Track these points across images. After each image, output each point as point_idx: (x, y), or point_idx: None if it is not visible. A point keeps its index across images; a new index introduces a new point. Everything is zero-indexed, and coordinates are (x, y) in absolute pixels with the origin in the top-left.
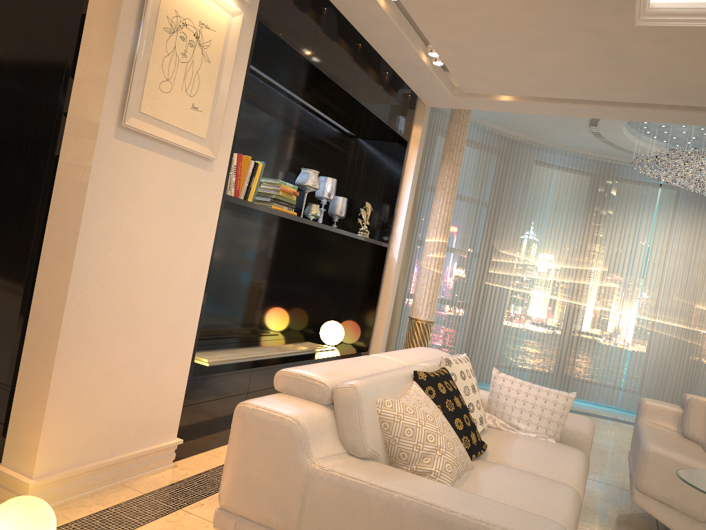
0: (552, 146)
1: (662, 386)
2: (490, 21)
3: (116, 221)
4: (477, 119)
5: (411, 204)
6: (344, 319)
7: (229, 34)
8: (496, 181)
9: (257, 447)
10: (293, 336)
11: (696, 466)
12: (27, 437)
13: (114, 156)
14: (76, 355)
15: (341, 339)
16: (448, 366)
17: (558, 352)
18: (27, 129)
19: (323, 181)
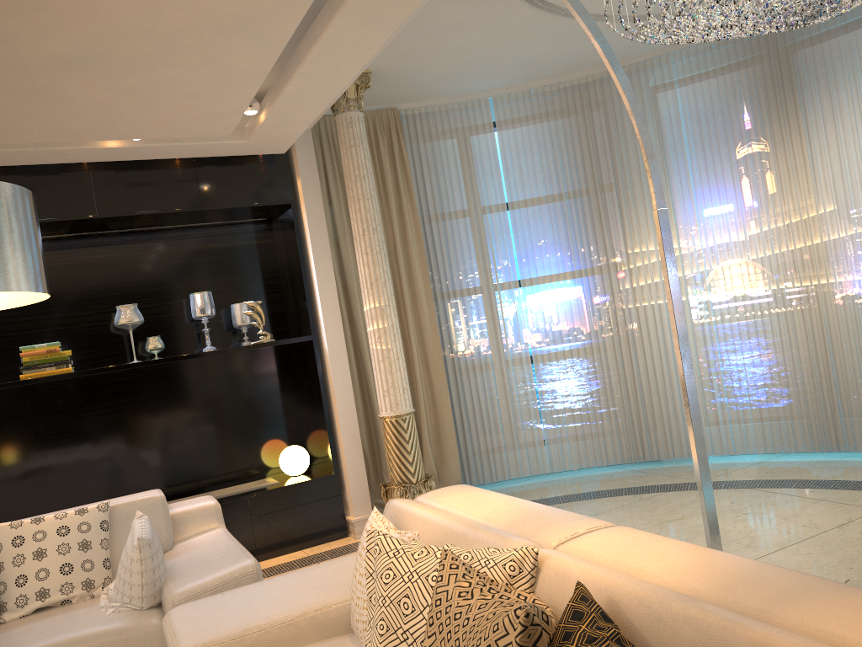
0: (659, 55)
1: None
2: None
3: None
4: (503, 89)
5: (329, 274)
6: (317, 437)
7: None
8: (582, 155)
9: None
10: (264, 473)
11: (173, 645)
12: None
13: None
14: None
15: (298, 466)
16: None
17: (796, 379)
18: None
19: (190, 300)
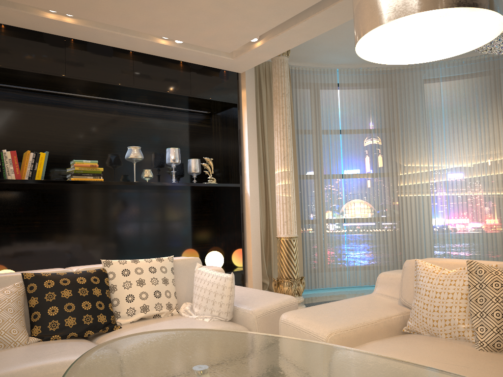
0: (433, 62)
1: None
2: None
3: None
4: (346, 65)
5: (254, 149)
6: (228, 248)
7: None
8: (384, 109)
9: None
10: None
11: (312, 330)
12: None
13: None
14: None
15: (219, 263)
16: (106, 267)
17: (493, 244)
18: None
19: (167, 152)
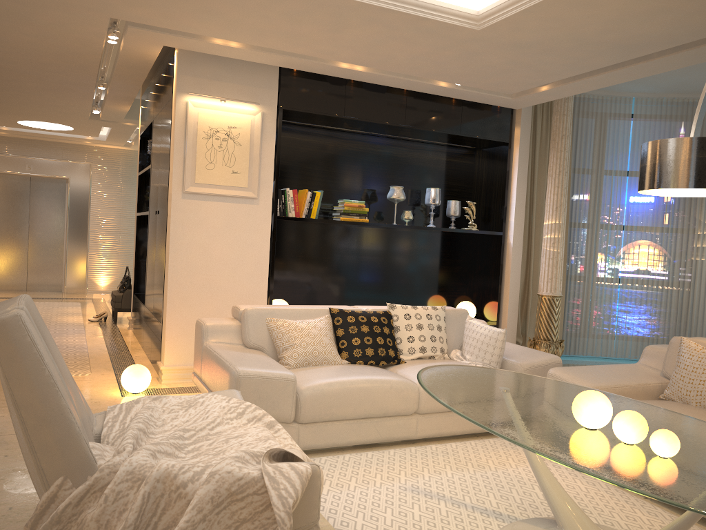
0: None
1: None
2: (415, 57)
3: (192, 239)
4: (645, 94)
5: (523, 195)
6: (481, 299)
7: (254, 125)
8: None
9: (196, 338)
10: None
11: (576, 384)
12: (163, 346)
13: (183, 208)
14: (179, 307)
15: (471, 315)
16: (391, 310)
17: None
18: (164, 202)
19: (427, 192)
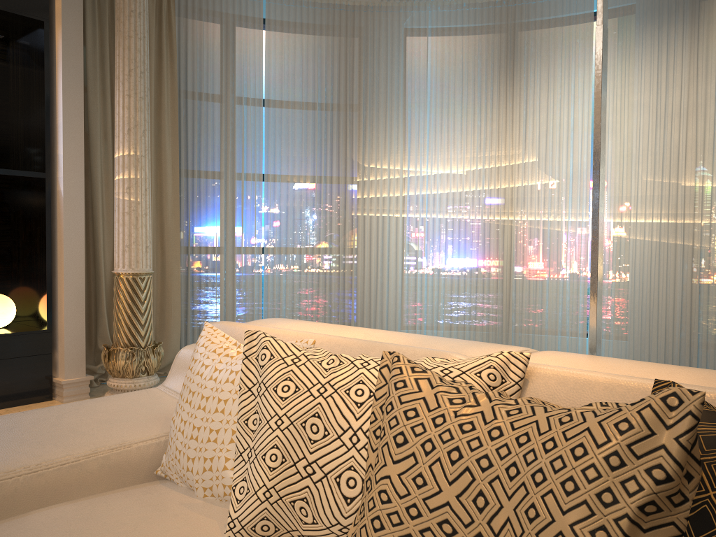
0: (419, 0)
1: (647, 321)
2: None
3: None
4: None
5: (77, 111)
6: (28, 290)
7: None
8: (339, 70)
9: None
10: None
11: None
12: None
13: None
14: None
15: (2, 317)
16: None
17: (484, 295)
18: None
19: None
